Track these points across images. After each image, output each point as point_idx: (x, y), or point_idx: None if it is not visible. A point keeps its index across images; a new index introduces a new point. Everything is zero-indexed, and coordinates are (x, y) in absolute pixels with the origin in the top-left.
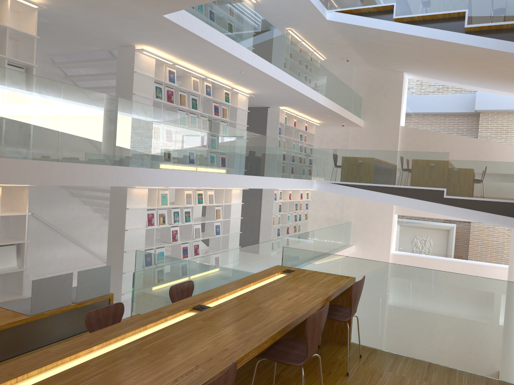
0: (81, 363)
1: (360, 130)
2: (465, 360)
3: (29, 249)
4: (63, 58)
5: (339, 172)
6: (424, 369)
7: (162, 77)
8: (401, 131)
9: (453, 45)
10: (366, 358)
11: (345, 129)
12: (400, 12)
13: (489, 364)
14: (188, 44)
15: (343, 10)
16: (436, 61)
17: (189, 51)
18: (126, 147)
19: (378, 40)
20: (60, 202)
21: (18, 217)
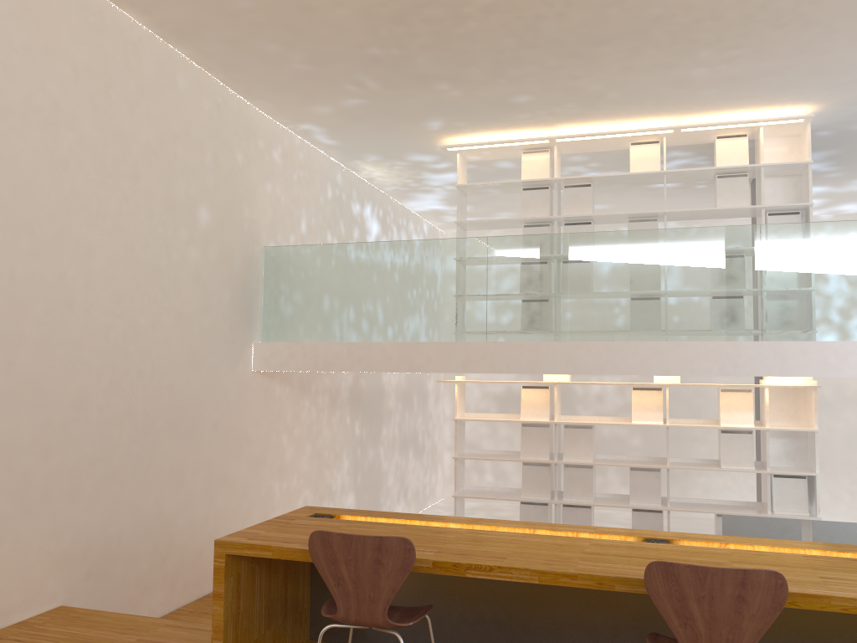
0: (408, 524)
1: None
2: None
3: None
4: None
5: None
6: None
7: None
8: None
9: None
10: None
11: None
12: None
13: None
14: None
15: None
16: None
17: None
18: None
19: None
20: None
21: (811, 436)
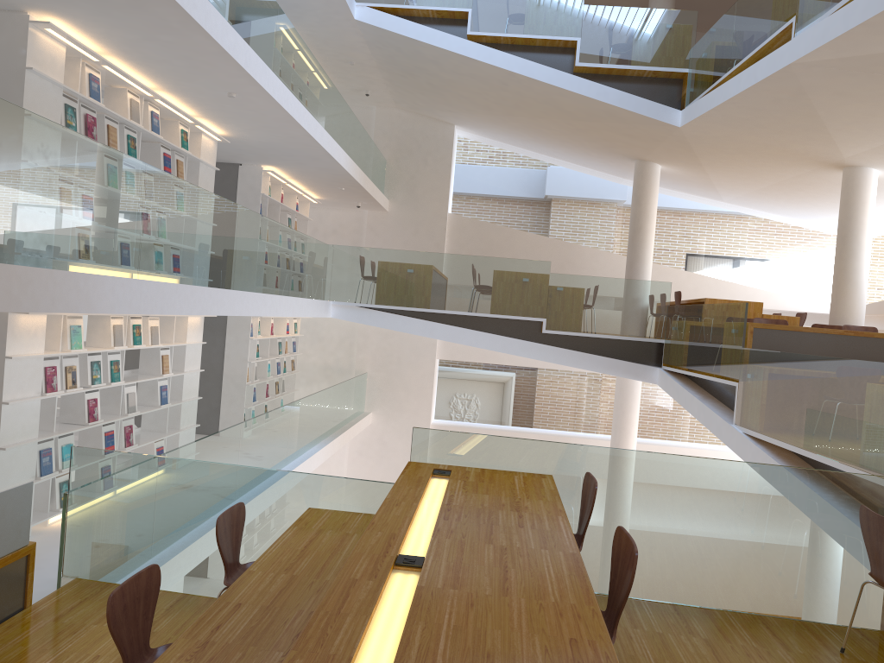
0: None
1: (382, 216)
2: (726, 593)
3: None
4: None
5: (374, 288)
6: (675, 616)
7: (75, 87)
8: (449, 222)
9: (557, 91)
10: None
11: (356, 213)
12: (479, 26)
13: (760, 595)
14: (156, 27)
15: (382, 7)
16: (518, 113)
17: (148, 41)
18: (62, 228)
19: (434, 68)
20: None
21: None
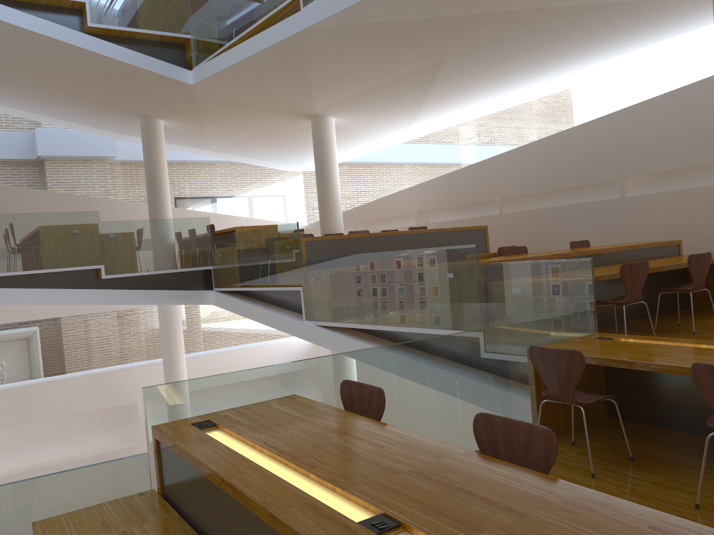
0: None
1: None
2: None
3: None
4: None
5: None
6: None
7: None
8: None
9: (72, 50)
10: None
11: None
12: None
13: (460, 439)
14: None
15: None
16: (22, 72)
17: None
18: None
19: None
20: None
21: None
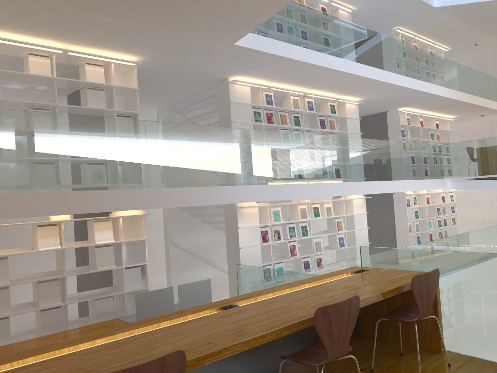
0: (71, 352)
1: None
2: None
3: (172, 273)
4: (183, 104)
5: (474, 165)
6: None
7: (260, 102)
8: None
9: None
10: (456, 368)
11: (488, 119)
12: None
13: None
14: (272, 65)
15: None
16: None
17: (277, 71)
18: (213, 168)
19: None
20: (194, 229)
21: (140, 242)
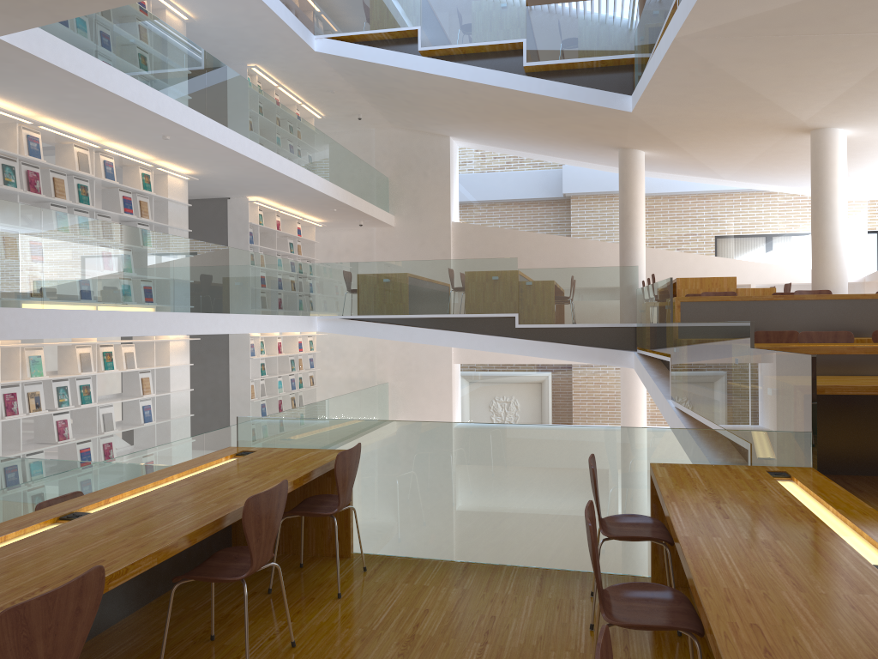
0: None
1: (390, 232)
2: (515, 549)
3: None
4: None
5: (354, 300)
6: (458, 572)
7: (14, 148)
8: (454, 230)
9: (510, 93)
10: (373, 571)
11: (366, 231)
12: (429, 42)
13: (545, 549)
14: (58, 88)
15: (339, 36)
16: (492, 118)
17: (62, 101)
18: None
19: (401, 86)
20: None
21: None
